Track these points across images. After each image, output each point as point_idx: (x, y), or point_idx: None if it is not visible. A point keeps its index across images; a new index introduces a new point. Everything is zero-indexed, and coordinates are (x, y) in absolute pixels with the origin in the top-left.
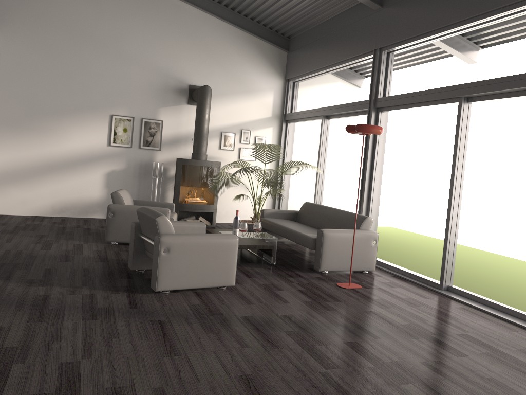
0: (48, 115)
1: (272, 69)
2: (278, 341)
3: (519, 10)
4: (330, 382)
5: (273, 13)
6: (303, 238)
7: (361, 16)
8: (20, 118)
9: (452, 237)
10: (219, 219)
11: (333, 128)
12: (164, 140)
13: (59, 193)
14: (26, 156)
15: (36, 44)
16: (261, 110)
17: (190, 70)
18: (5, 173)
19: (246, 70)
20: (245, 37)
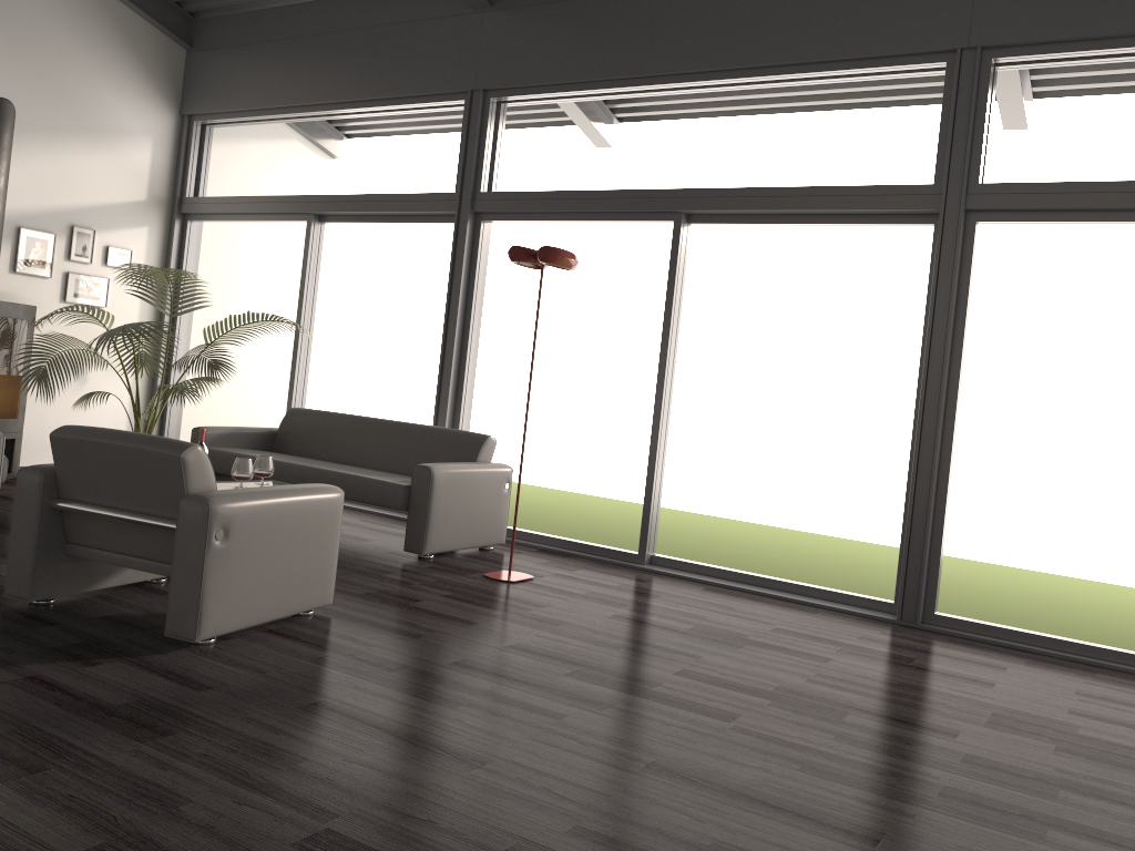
0: None
1: (151, 84)
2: (588, 695)
3: (792, 77)
4: (769, 741)
5: None
6: (373, 487)
7: (431, 12)
8: None
9: (659, 467)
10: None
11: (281, 241)
12: None
13: None
14: None
15: None
16: (123, 181)
17: None
18: None
19: (88, 74)
20: None
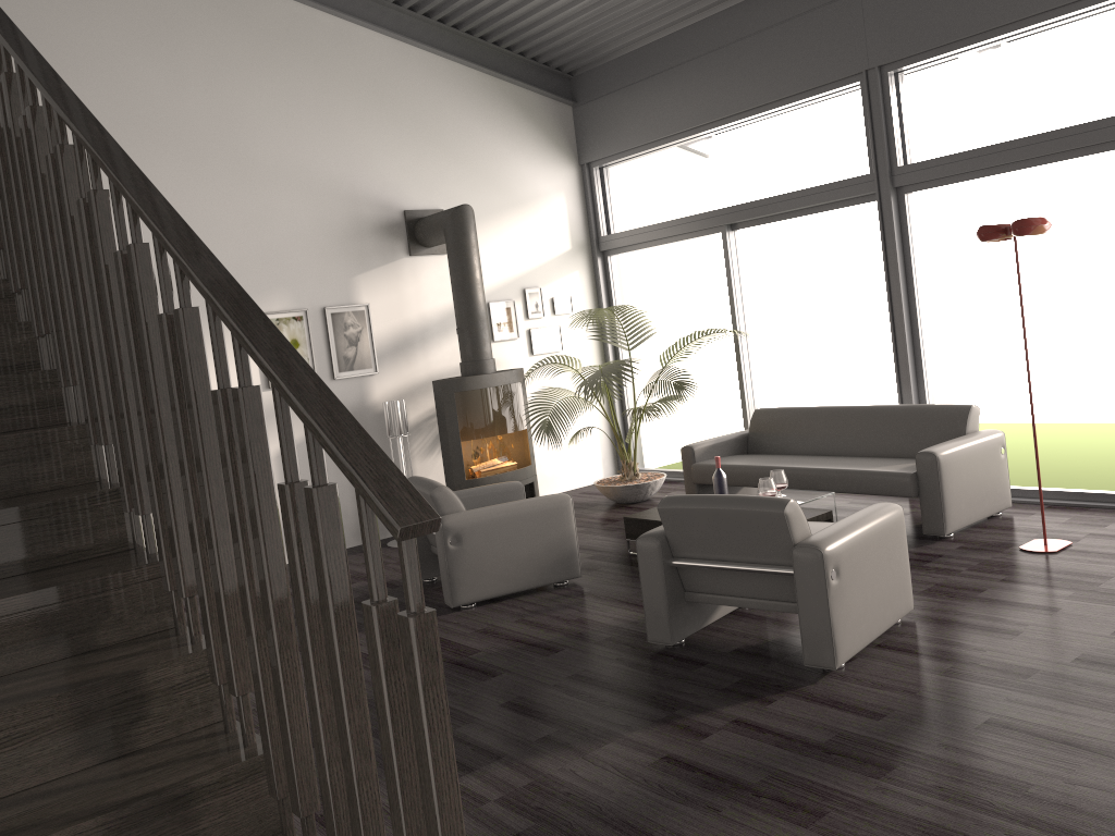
0: None
1: (552, 147)
2: None
3: None
4: None
5: (562, 23)
6: (878, 479)
7: (805, 6)
8: None
9: None
10: None
11: (681, 249)
12: (379, 347)
13: None
14: None
15: None
16: (551, 239)
17: (399, 178)
18: None
19: (506, 157)
20: (488, 85)
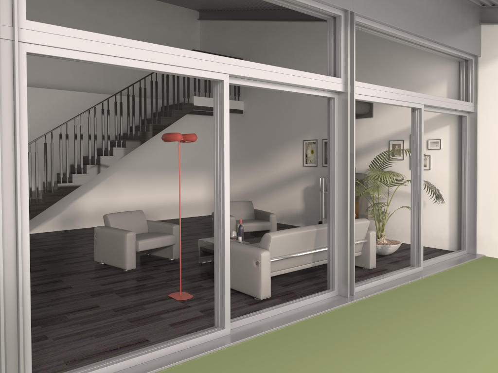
0: (271, 148)
1: None
2: None
3: None
4: None
5: None
6: None
7: None
8: (259, 152)
9: (218, 262)
10: (394, 238)
11: None
12: None
13: (279, 205)
14: (263, 178)
15: (263, 99)
16: None
17: None
18: (255, 190)
19: (411, 65)
20: None
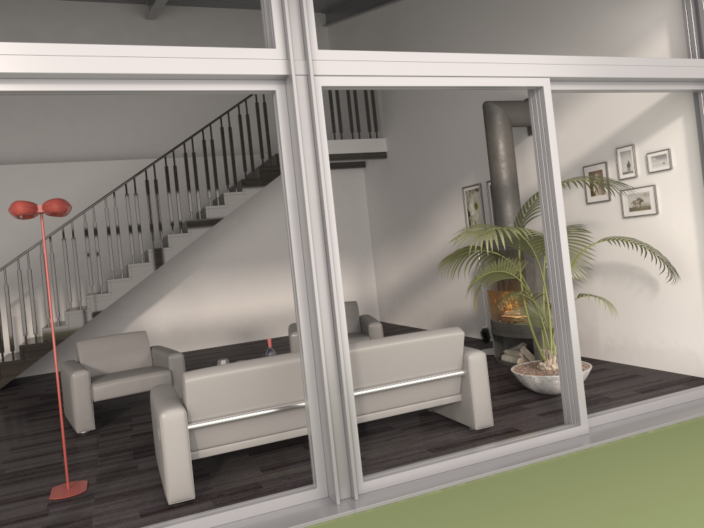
0: (425, 208)
1: None
2: None
3: None
4: None
5: None
6: None
7: None
8: (412, 217)
9: None
10: (613, 355)
11: None
12: None
13: (444, 303)
14: (421, 260)
15: (407, 128)
16: None
17: None
18: (413, 280)
19: (601, 13)
20: None
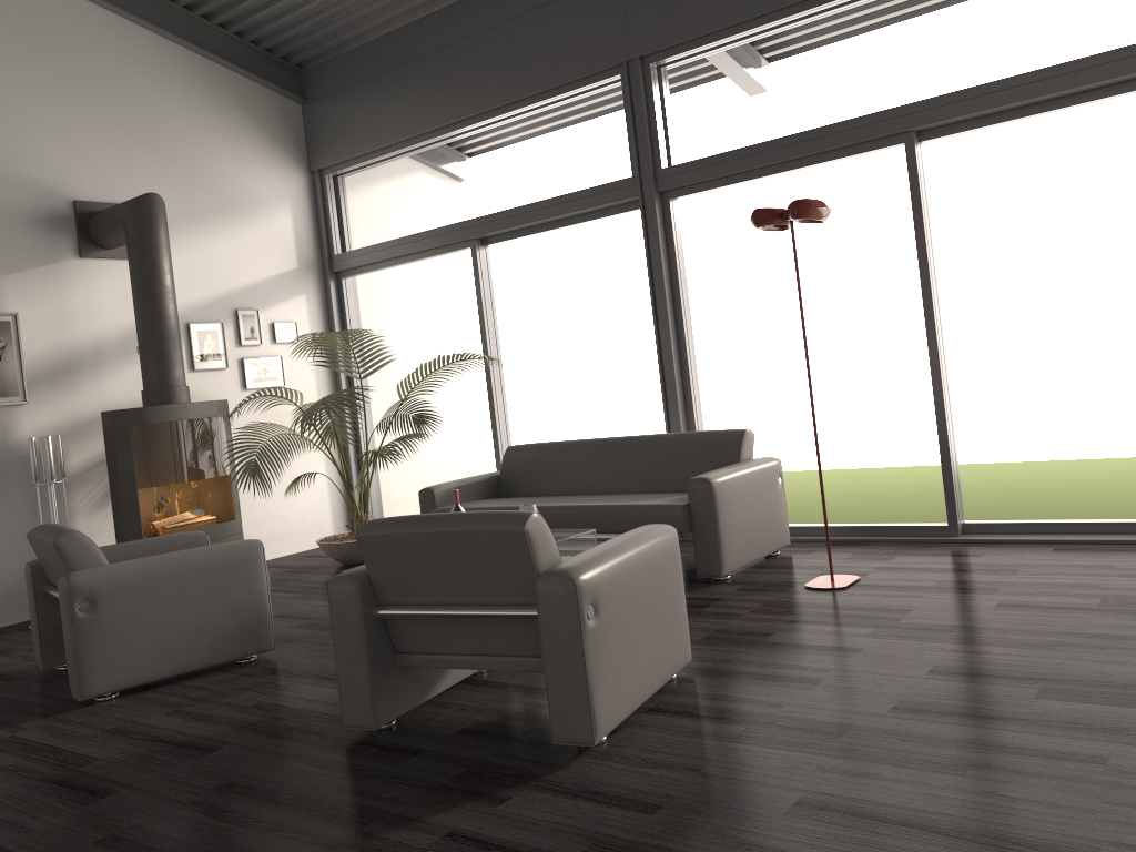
0: None
1: (276, 148)
2: (1096, 720)
3: None
4: None
5: None
6: (646, 513)
7: None
8: None
9: (950, 423)
10: None
11: (430, 279)
12: (30, 370)
13: None
14: None
15: None
16: (272, 253)
17: (69, 160)
18: None
19: (216, 152)
20: (195, 65)
